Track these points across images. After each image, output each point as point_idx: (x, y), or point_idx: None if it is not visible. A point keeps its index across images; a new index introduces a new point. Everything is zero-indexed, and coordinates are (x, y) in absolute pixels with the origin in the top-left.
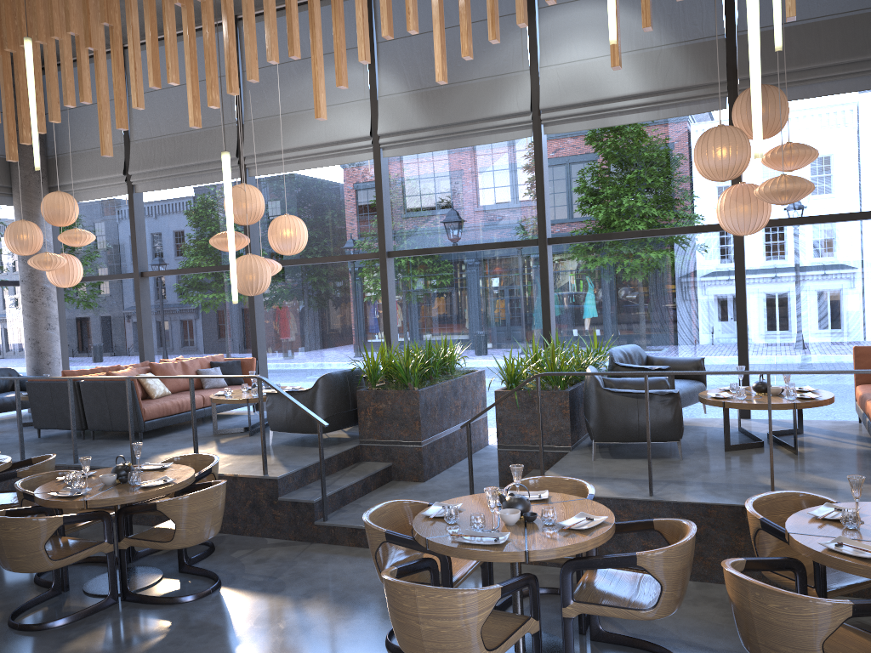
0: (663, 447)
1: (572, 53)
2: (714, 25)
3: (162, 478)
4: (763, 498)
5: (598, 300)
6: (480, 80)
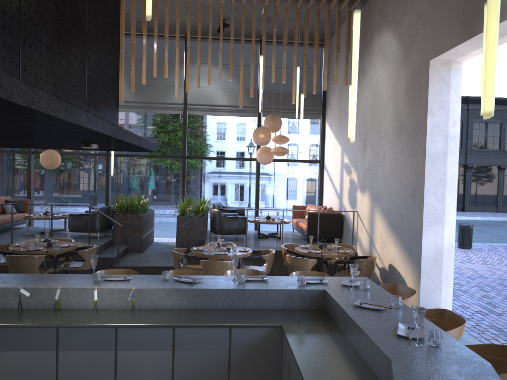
0: (236, 238)
1: (202, 84)
2: (255, 86)
3: (66, 244)
4: (285, 245)
5: (156, 181)
6: (161, 86)
